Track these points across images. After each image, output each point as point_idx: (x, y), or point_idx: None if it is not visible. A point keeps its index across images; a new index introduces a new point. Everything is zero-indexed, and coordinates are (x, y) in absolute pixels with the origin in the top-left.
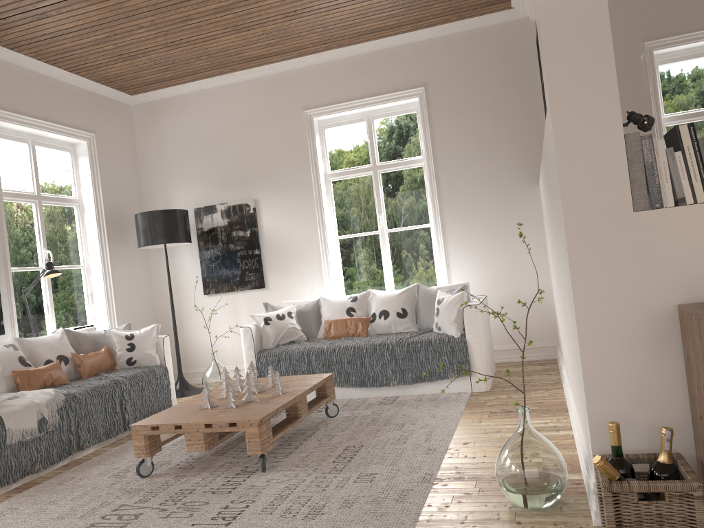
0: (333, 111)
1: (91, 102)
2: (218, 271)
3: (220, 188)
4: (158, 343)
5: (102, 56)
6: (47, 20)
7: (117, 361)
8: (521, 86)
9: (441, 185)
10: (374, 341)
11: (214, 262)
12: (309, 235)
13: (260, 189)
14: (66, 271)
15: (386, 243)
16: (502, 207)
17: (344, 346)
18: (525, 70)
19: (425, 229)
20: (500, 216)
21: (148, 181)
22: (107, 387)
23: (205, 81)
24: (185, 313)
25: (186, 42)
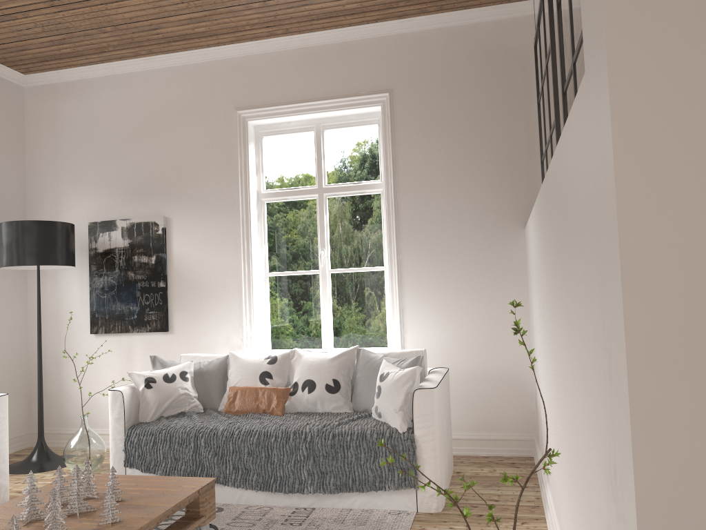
0: (274, 114)
1: None
2: (111, 304)
3: (124, 199)
4: None
5: None
6: None
7: None
8: (511, 101)
9: (400, 219)
10: (288, 426)
11: (107, 294)
12: (230, 268)
13: (174, 205)
14: None
15: (327, 287)
16: (477, 253)
17: (246, 430)
18: (517, 82)
19: (377, 272)
20: (473, 264)
21: (35, 184)
22: None
23: (118, 64)
24: (65, 355)
25: (79, 3)
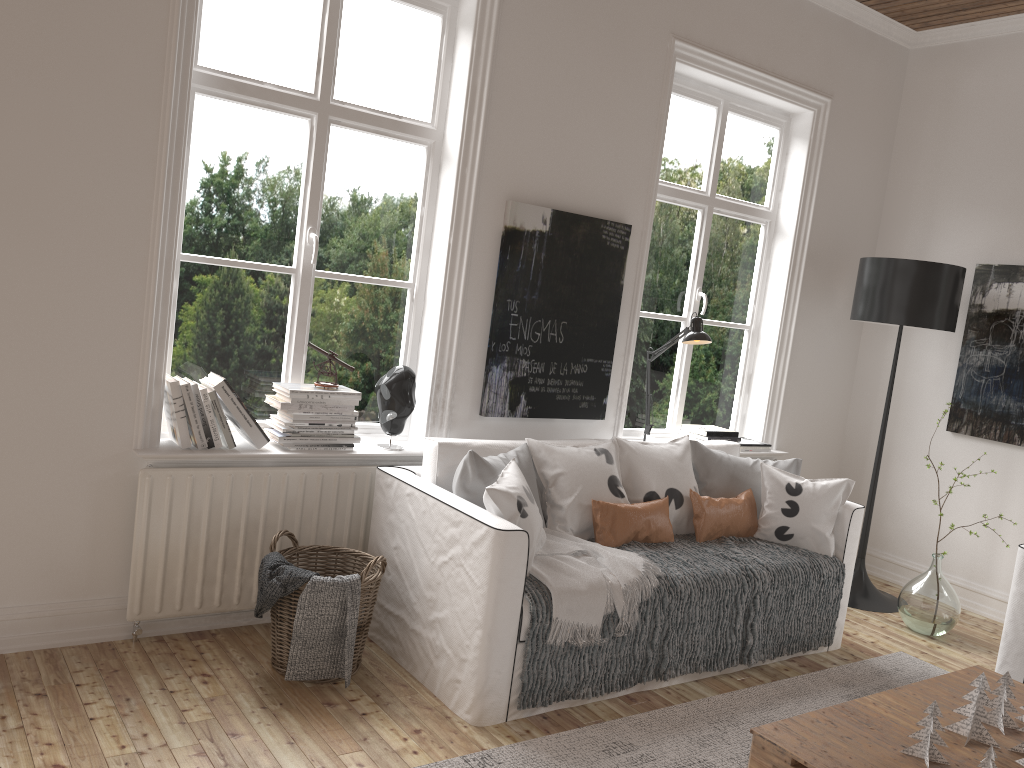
0: None
1: (840, 41)
2: (989, 395)
3: None
4: (840, 516)
5: None
6: None
7: (761, 524)
8: None
9: None
10: None
11: (987, 377)
12: None
13: None
14: (720, 331)
15: None
16: None
17: None
18: None
19: None
20: None
21: (899, 196)
22: (731, 580)
23: None
24: (898, 450)
25: None
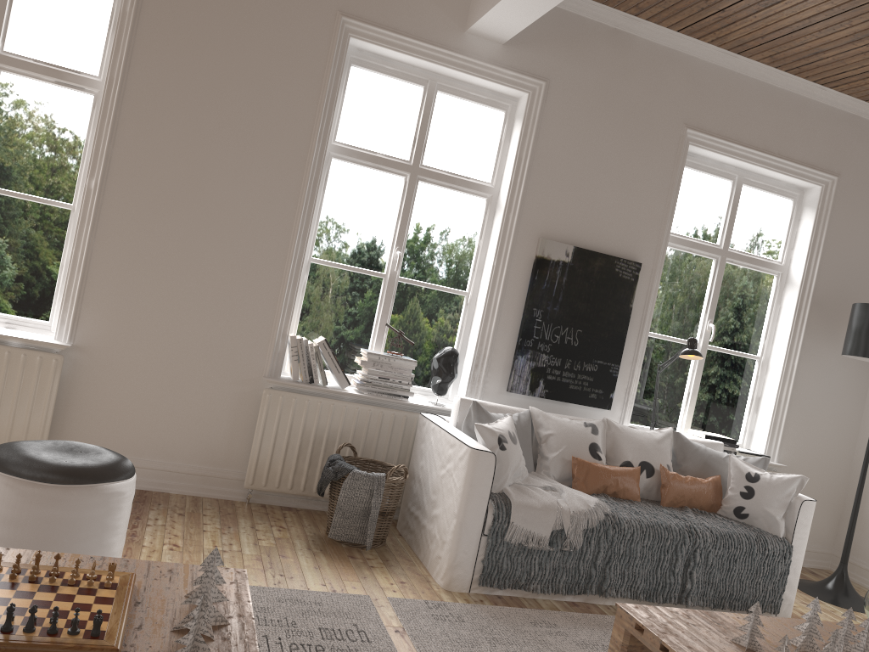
0: None
1: (848, 131)
2: None
3: None
4: (792, 505)
5: (868, 60)
6: (778, 6)
7: (723, 503)
8: None
9: None
10: None
11: None
12: None
13: None
14: (731, 358)
15: None
16: None
17: None
18: None
19: None
20: None
21: None
22: (673, 532)
23: None
24: None
25: None
